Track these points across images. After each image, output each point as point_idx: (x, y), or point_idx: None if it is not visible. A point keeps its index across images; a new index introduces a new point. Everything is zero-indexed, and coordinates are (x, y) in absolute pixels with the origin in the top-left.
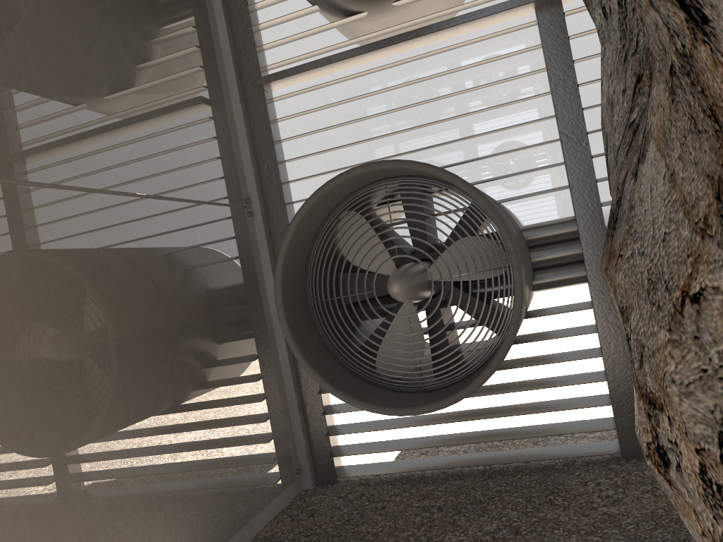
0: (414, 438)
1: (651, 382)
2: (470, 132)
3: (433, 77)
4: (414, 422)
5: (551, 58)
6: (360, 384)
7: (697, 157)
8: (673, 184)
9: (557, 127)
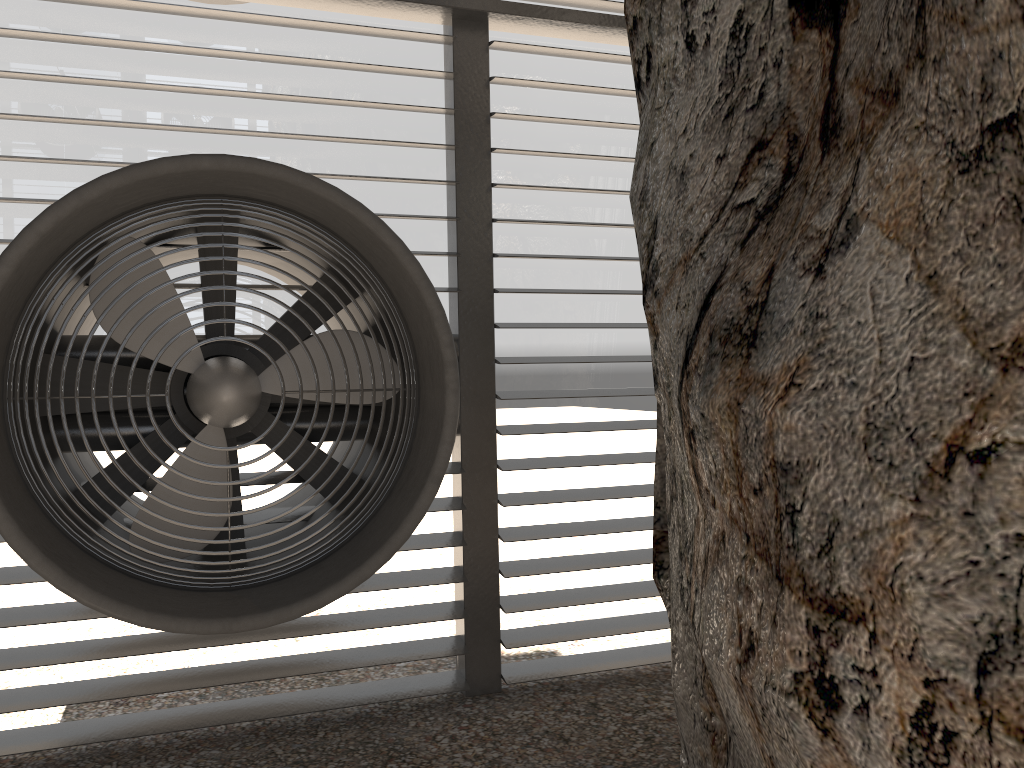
0: (130, 676)
1: (848, 578)
2: (321, 168)
3: (283, 60)
4: (141, 646)
5: (462, 98)
6: (104, 571)
7: (1006, 257)
8: (933, 290)
9: (449, 200)
